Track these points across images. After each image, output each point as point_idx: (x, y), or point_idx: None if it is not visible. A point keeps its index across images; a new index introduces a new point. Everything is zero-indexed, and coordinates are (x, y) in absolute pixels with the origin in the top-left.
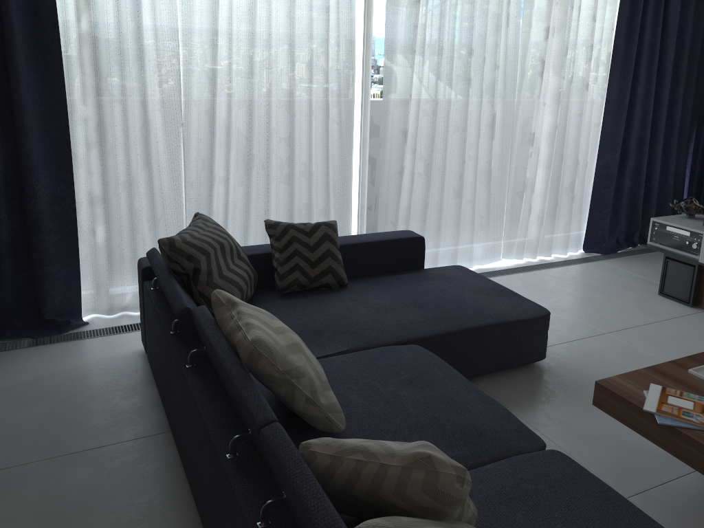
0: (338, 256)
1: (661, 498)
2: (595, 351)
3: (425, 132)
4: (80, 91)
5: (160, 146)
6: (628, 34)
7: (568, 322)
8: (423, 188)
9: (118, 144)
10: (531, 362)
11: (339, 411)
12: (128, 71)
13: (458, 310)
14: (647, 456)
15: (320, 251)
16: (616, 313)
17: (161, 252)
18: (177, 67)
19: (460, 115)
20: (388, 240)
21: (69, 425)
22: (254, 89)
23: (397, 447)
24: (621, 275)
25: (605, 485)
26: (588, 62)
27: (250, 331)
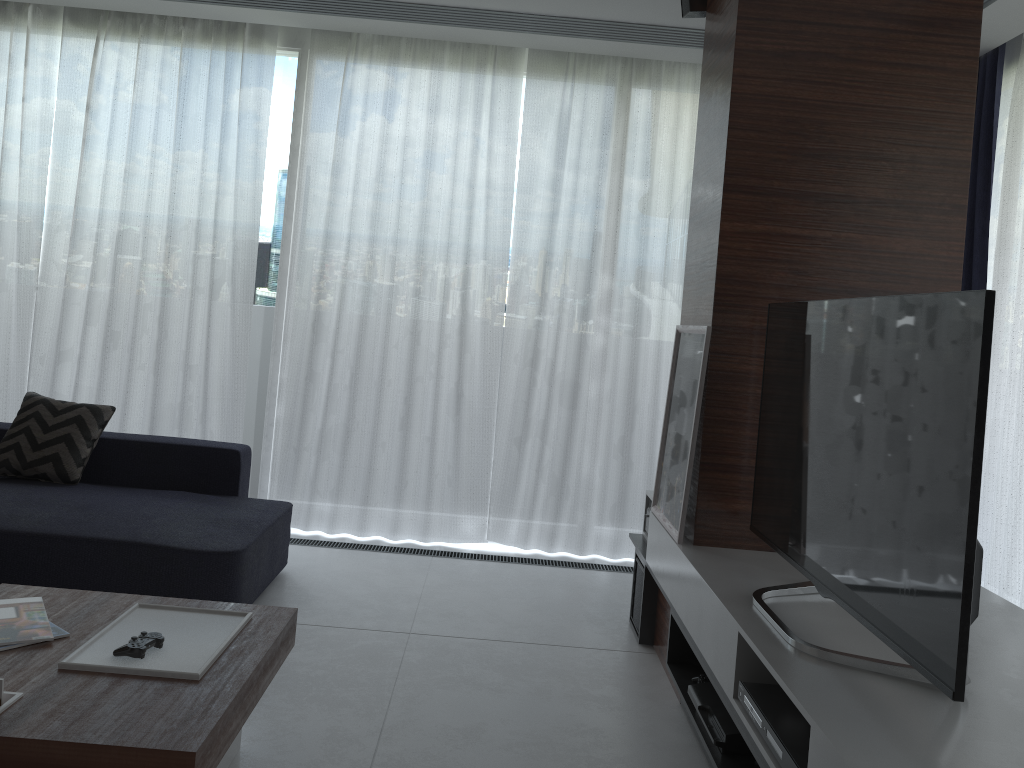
0: (79, 444)
1: None
2: (332, 642)
3: (355, 330)
4: None
5: (13, 310)
6: None
7: (392, 611)
8: (346, 407)
9: None
10: None
11: None
12: None
13: (117, 521)
14: None
15: (55, 433)
16: (494, 621)
17: None
18: (40, 225)
19: (410, 312)
20: (183, 445)
21: None
22: (121, 254)
23: None
24: None
25: None
26: (638, 254)
27: None
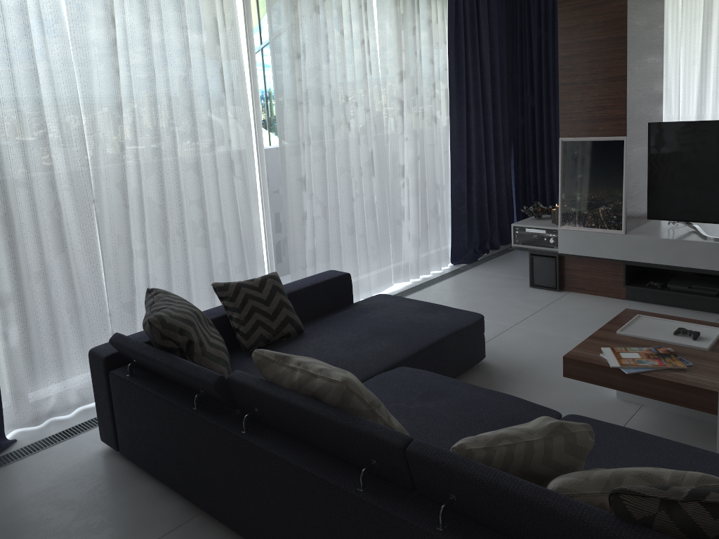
0: (290, 304)
1: None
2: (515, 342)
3: (318, 177)
4: None
5: (72, 227)
6: (457, 72)
7: None
8: (323, 230)
9: (26, 232)
10: (478, 362)
11: (406, 430)
12: (30, 151)
13: (415, 329)
14: (602, 408)
15: (274, 303)
16: (509, 308)
17: (153, 331)
18: (83, 141)
19: (345, 157)
20: (322, 282)
21: None
22: (162, 155)
23: (527, 427)
24: (493, 277)
25: (622, 427)
26: (433, 99)
27: (331, 374)
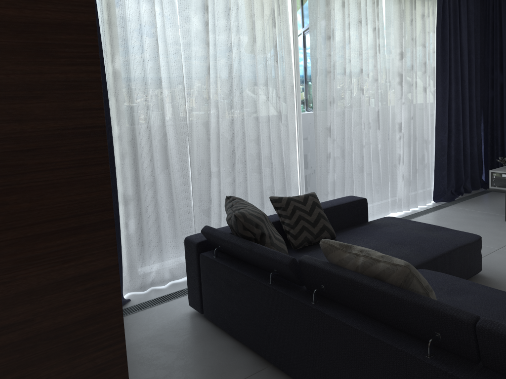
0: (326, 216)
1: None
2: (504, 261)
3: (338, 127)
4: (116, 115)
5: (173, 152)
6: (442, 54)
7: None
8: (341, 167)
9: (144, 153)
10: (476, 273)
11: None
12: (149, 97)
13: (426, 242)
14: None
15: (314, 214)
16: (491, 236)
17: (237, 223)
18: (183, 92)
19: (358, 114)
20: (346, 203)
21: (183, 378)
22: (234, 104)
23: None
24: (471, 213)
25: None
26: (424, 74)
27: (393, 260)
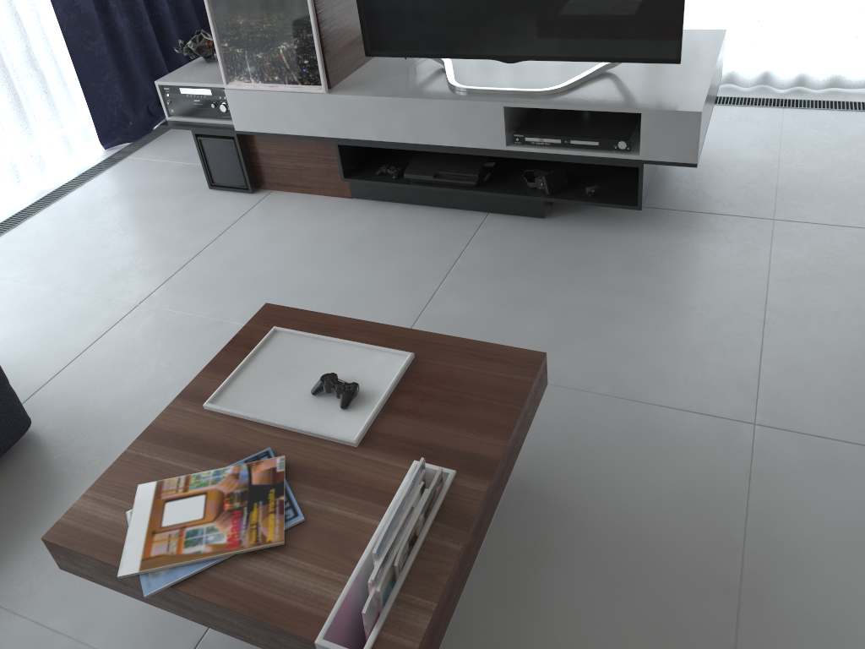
0: None
1: (225, 641)
2: (121, 355)
3: None
4: None
5: None
6: None
7: (78, 310)
8: None
9: None
10: (5, 452)
11: None
12: None
13: None
14: None
15: None
16: (152, 254)
17: None
18: None
19: None
20: None
21: None
22: None
23: None
24: (160, 172)
25: None
26: None
27: None
